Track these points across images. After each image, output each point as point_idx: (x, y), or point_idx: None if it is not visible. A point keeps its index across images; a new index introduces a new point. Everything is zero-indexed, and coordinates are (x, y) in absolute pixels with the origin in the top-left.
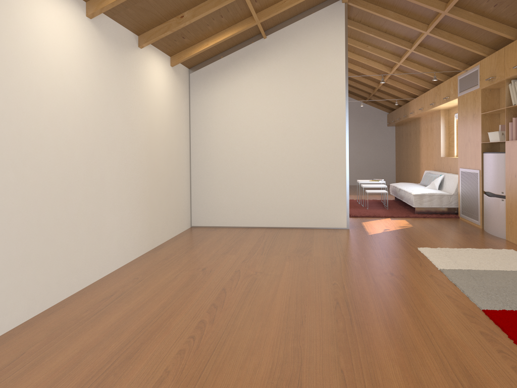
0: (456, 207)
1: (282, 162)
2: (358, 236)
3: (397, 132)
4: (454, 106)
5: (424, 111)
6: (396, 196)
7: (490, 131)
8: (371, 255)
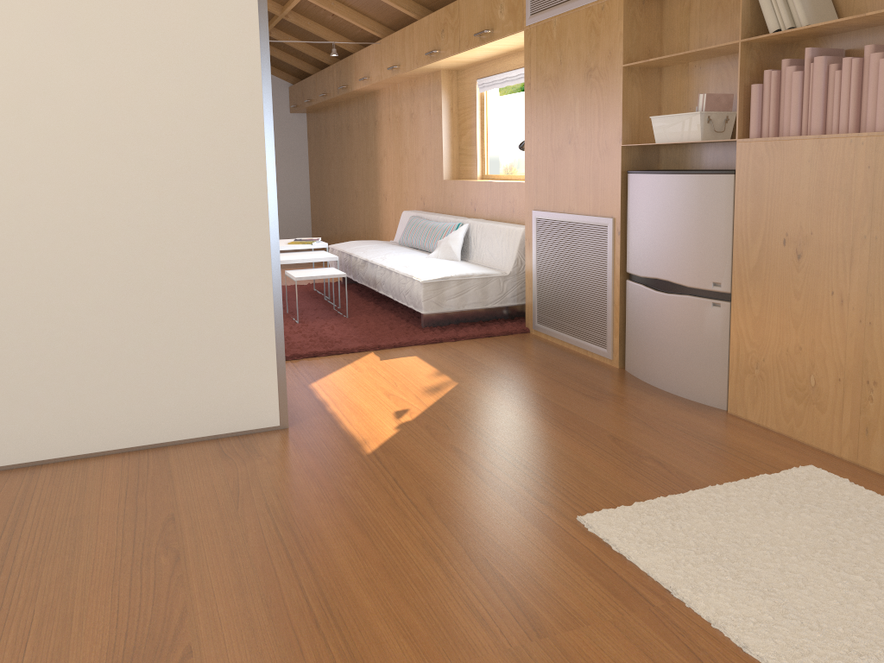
0: (517, 304)
1: (23, 219)
2: (341, 473)
3: (312, 125)
4: (481, 59)
5: (404, 72)
6: (350, 276)
7: (641, 115)
8: (468, 629)
